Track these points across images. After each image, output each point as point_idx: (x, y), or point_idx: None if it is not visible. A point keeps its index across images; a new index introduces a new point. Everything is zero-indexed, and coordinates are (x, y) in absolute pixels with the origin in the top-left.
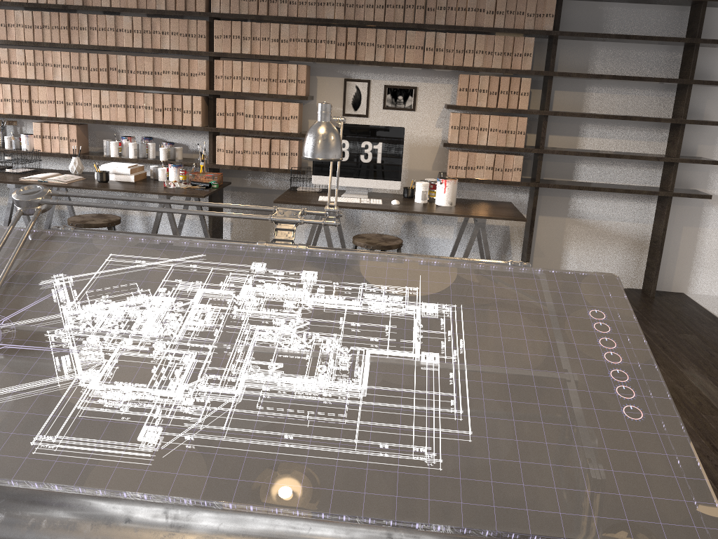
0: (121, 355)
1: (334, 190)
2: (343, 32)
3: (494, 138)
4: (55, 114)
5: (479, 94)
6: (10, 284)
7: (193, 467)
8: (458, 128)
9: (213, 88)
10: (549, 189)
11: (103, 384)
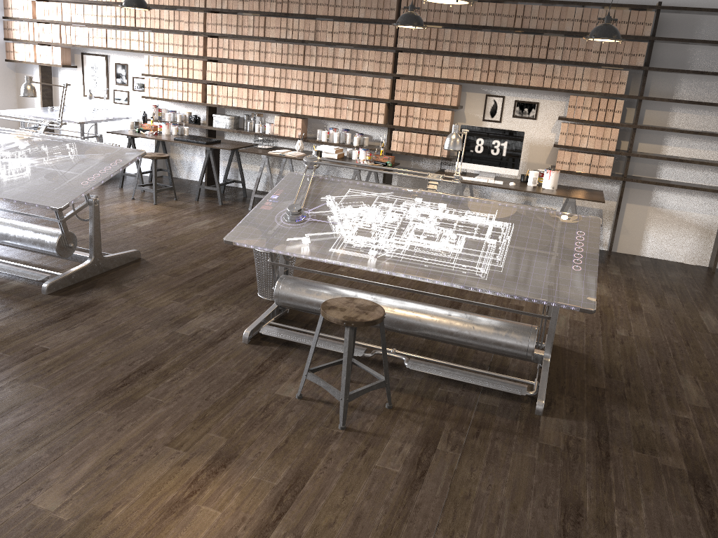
0: (359, 227)
1: (471, 173)
2: (486, 63)
3: (592, 143)
4: (289, 111)
5: (583, 110)
6: (308, 197)
7: (389, 263)
8: (565, 134)
9: (393, 97)
10: (636, 183)
11: (353, 235)
